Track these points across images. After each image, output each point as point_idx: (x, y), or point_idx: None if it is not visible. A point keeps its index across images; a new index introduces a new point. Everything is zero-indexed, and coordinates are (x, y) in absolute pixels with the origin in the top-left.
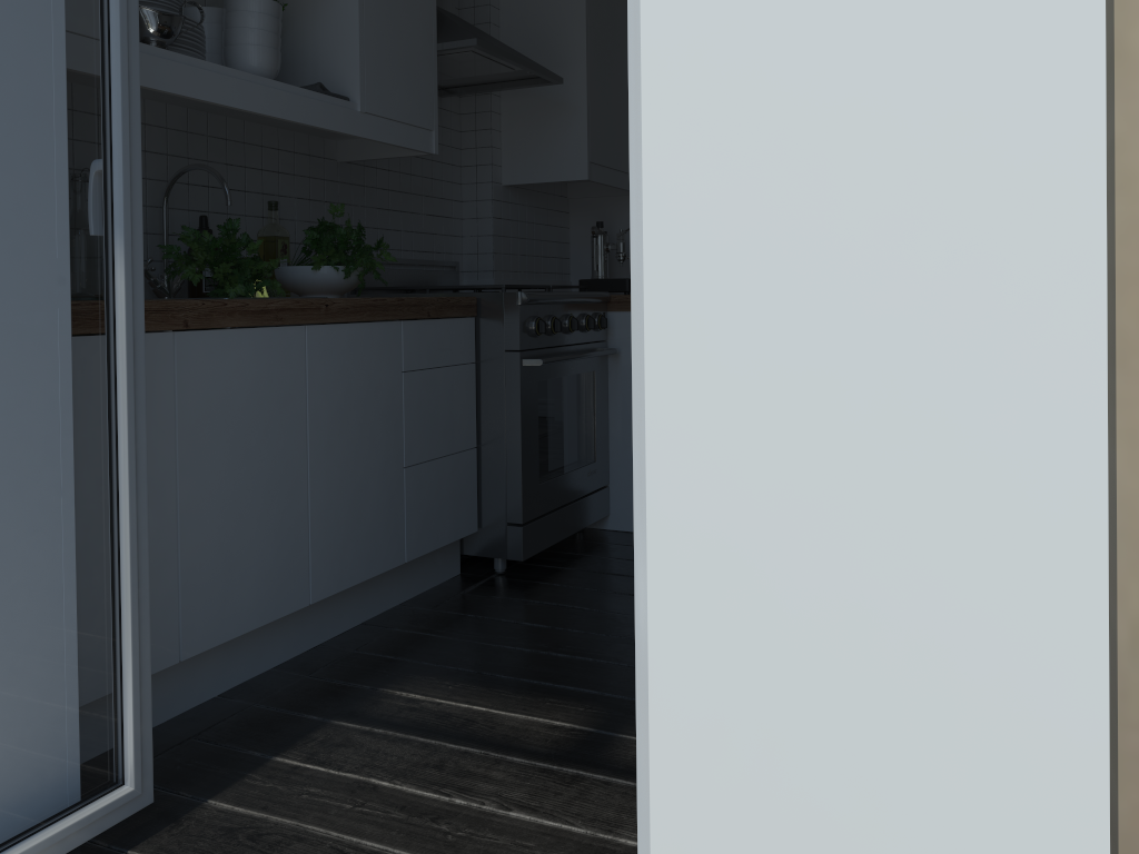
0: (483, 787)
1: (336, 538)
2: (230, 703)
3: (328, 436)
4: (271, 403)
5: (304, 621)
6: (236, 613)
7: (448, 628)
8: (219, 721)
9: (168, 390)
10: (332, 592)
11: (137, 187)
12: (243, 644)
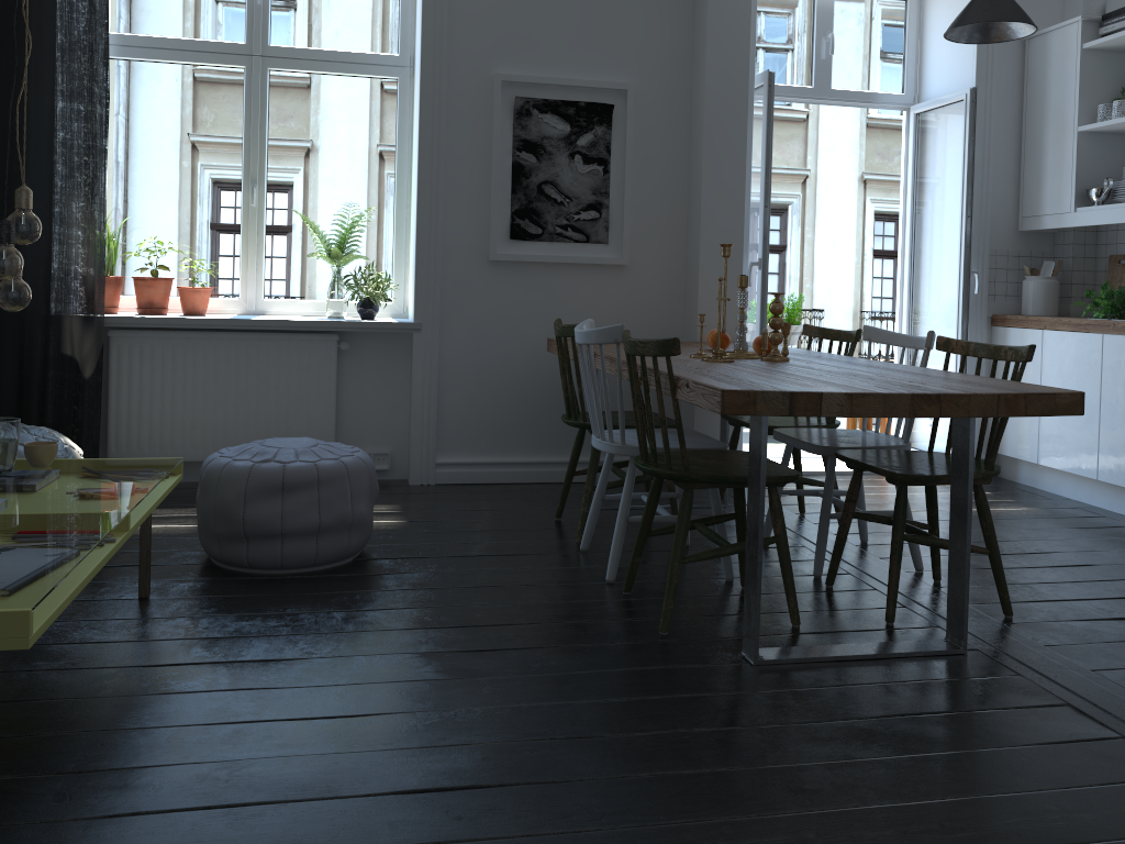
0: (918, 496)
1: (1114, 454)
2: (1058, 498)
3: (1112, 396)
4: (1081, 369)
5: (1118, 496)
6: (1059, 459)
7: (1120, 530)
8: (1038, 494)
9: (1039, 353)
10: (1110, 481)
11: (961, 279)
12: (1084, 484)
